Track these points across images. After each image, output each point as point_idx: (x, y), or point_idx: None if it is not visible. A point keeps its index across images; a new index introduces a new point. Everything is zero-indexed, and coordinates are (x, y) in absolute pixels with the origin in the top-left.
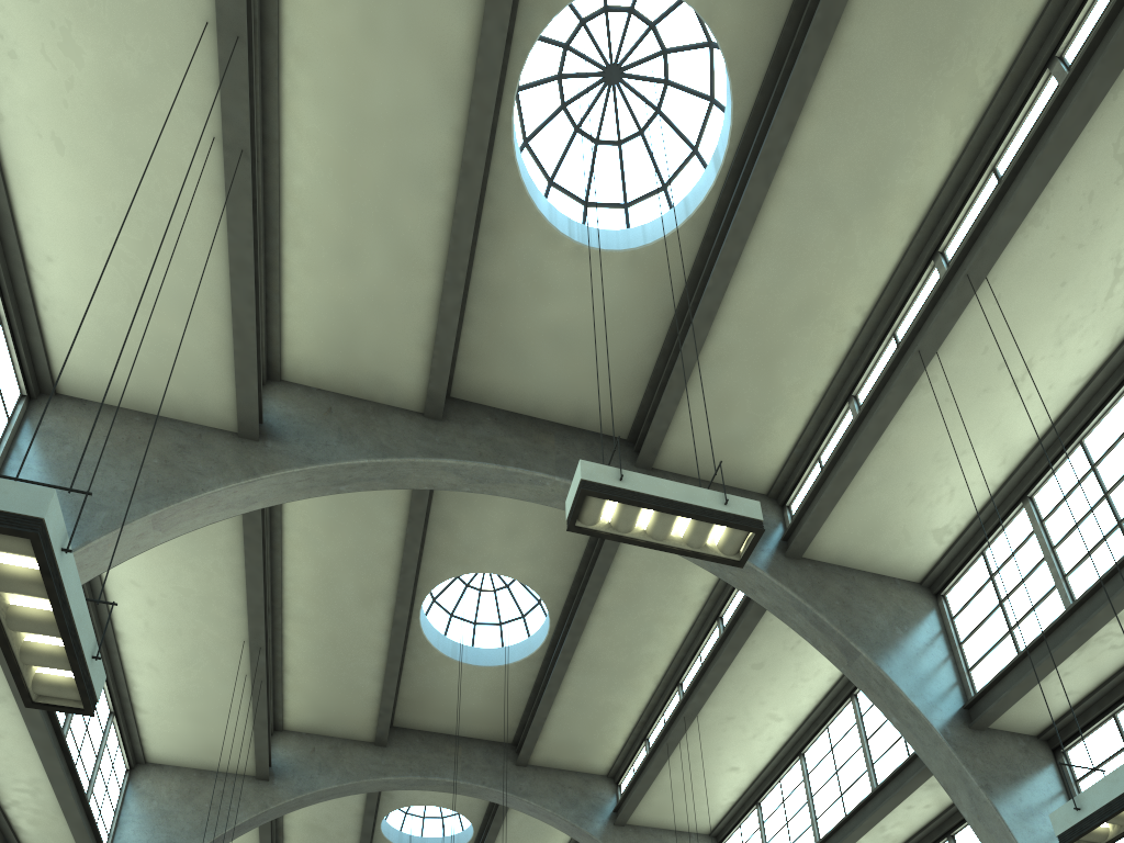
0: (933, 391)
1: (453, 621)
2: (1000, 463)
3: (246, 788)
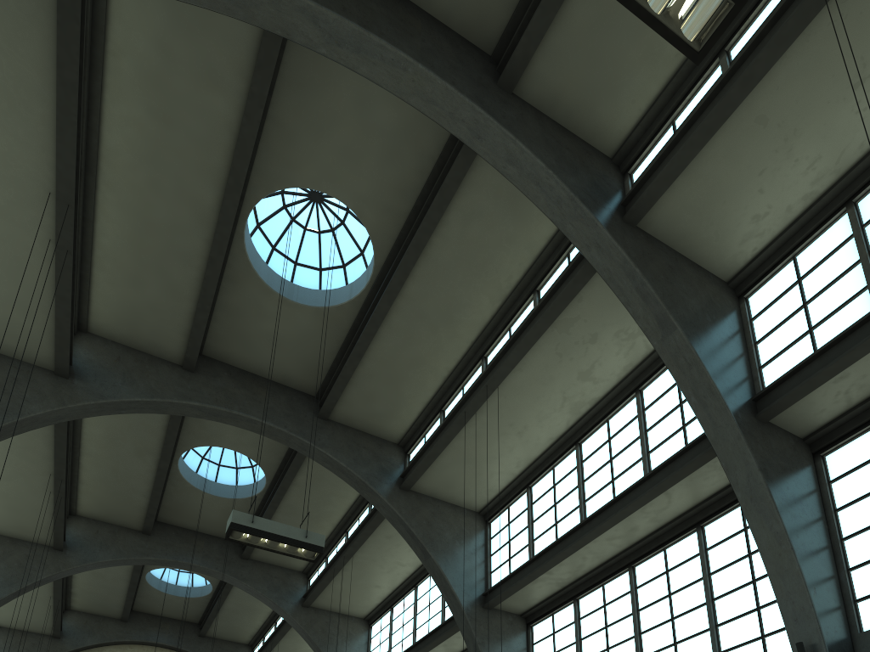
0: (464, 441)
1: (204, 462)
2: (516, 466)
3: (46, 555)
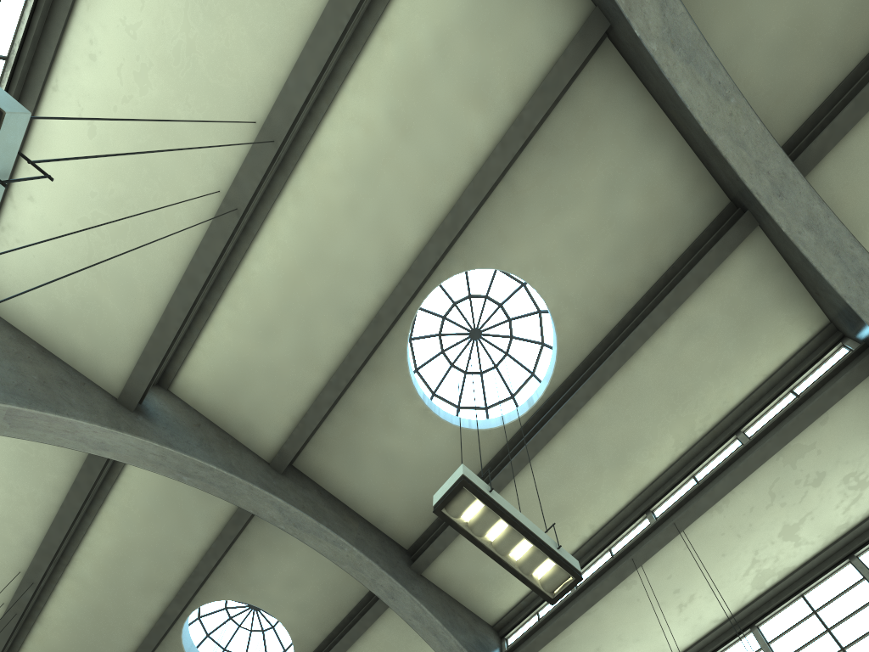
0: (642, 582)
1: (207, 641)
2: None
3: None
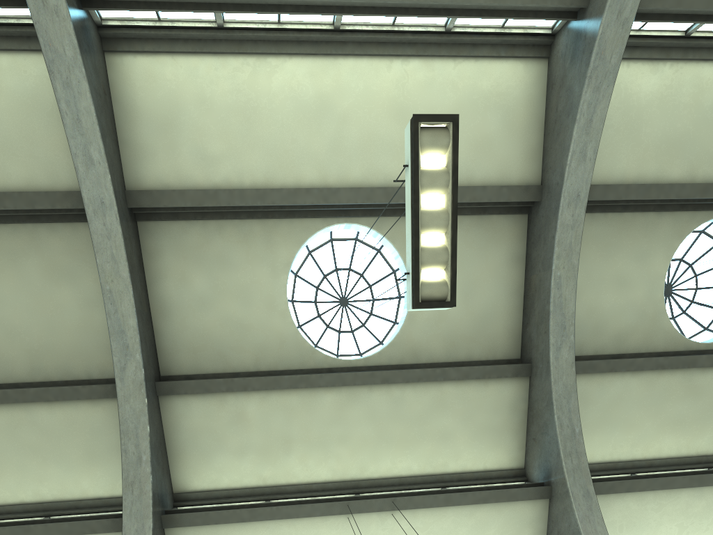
0: None
1: None
2: None
3: None
